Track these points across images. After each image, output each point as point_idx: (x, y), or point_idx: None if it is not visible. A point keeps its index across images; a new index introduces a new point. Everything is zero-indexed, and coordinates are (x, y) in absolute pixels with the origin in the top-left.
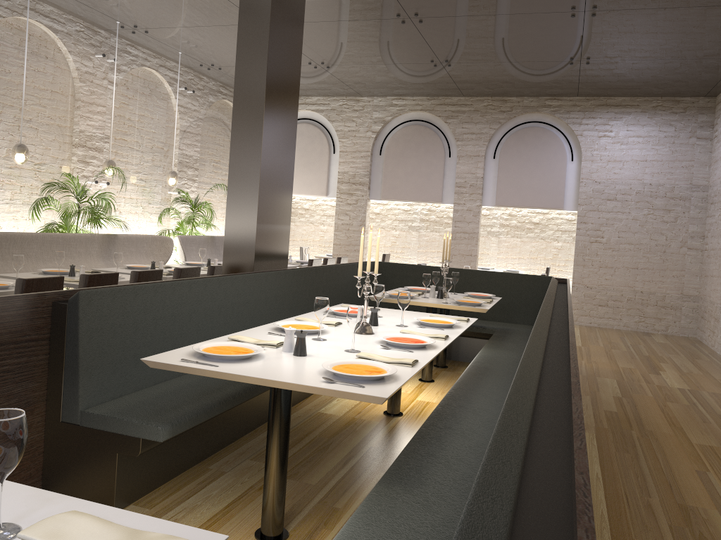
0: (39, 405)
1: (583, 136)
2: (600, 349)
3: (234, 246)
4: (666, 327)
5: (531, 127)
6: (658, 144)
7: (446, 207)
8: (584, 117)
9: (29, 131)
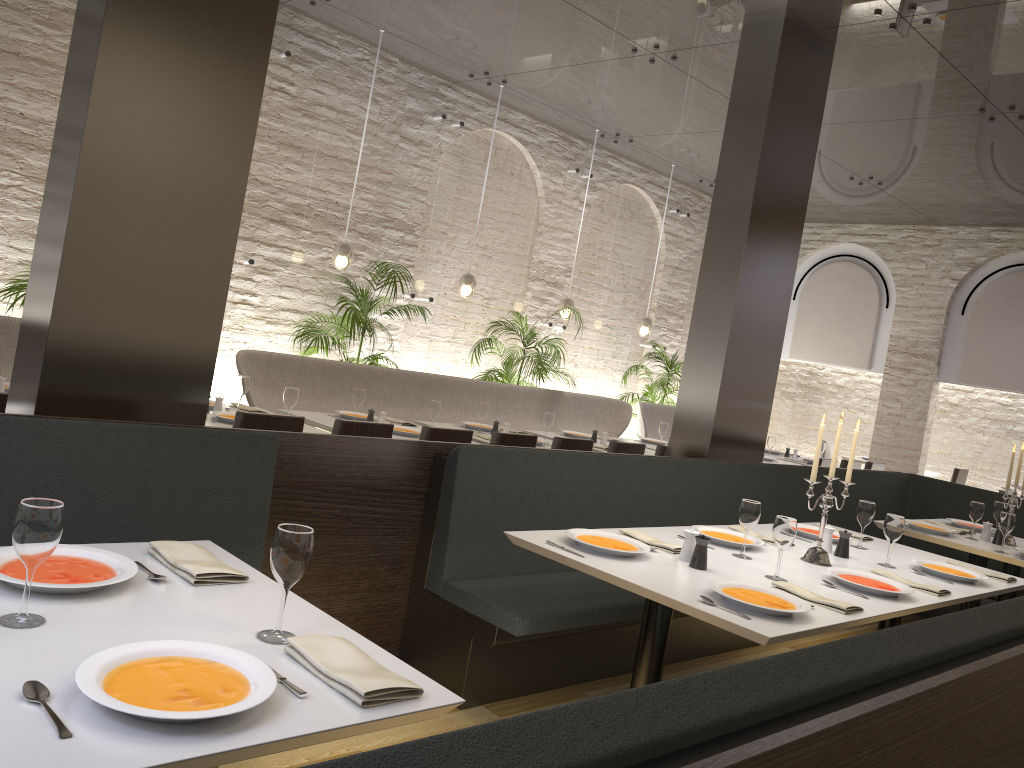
0: (406, 565)
1: None
2: None
3: (686, 422)
4: None
5: None
6: None
7: None
8: None
9: (481, 259)
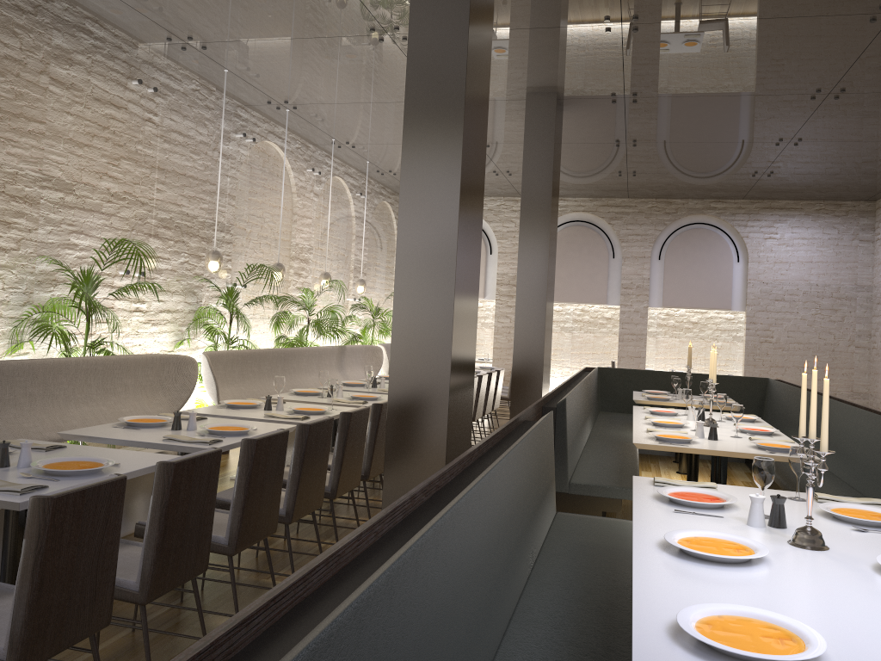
0: None
1: (749, 238)
2: None
3: (523, 358)
4: None
5: (696, 229)
6: (822, 246)
7: (600, 306)
8: (749, 220)
9: (269, 248)
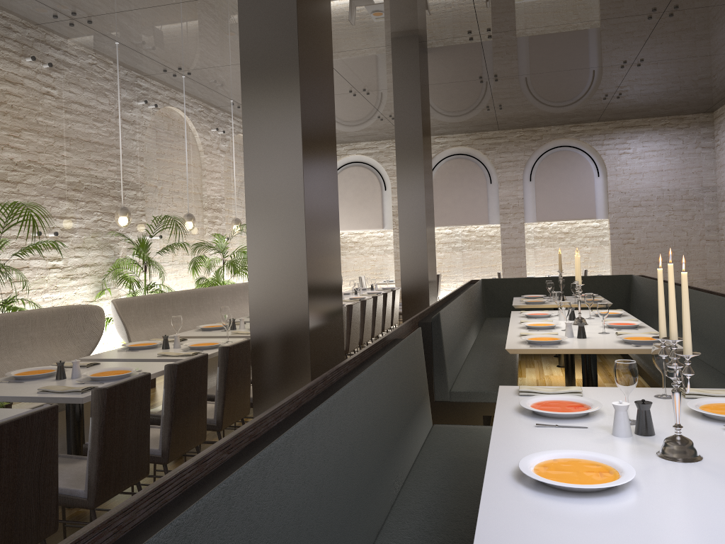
0: None
1: (606, 155)
2: None
3: (410, 277)
4: None
5: (559, 151)
6: (670, 155)
7: (484, 226)
8: (604, 139)
9: (181, 201)
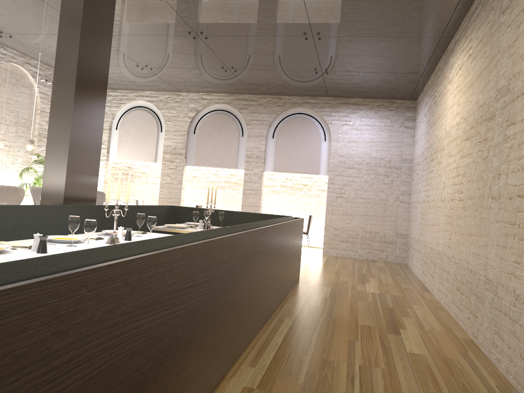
0: None
1: (332, 124)
2: (333, 270)
3: (49, 189)
4: (386, 256)
5: (297, 117)
6: (380, 131)
7: (243, 172)
8: (332, 111)
9: None
